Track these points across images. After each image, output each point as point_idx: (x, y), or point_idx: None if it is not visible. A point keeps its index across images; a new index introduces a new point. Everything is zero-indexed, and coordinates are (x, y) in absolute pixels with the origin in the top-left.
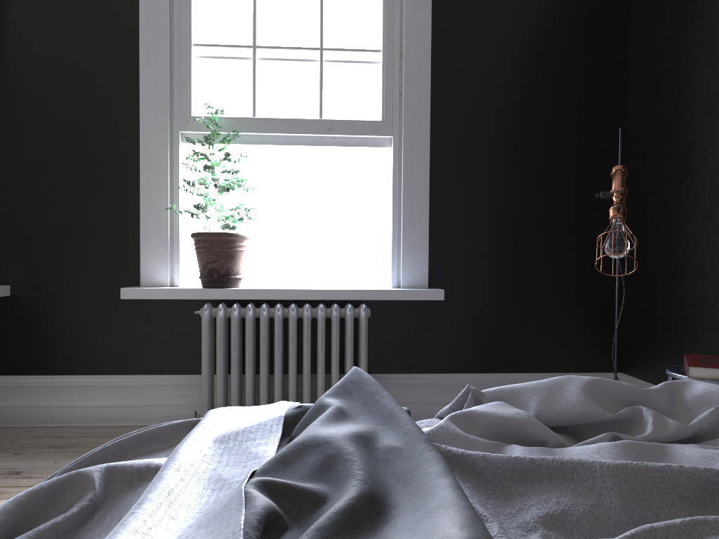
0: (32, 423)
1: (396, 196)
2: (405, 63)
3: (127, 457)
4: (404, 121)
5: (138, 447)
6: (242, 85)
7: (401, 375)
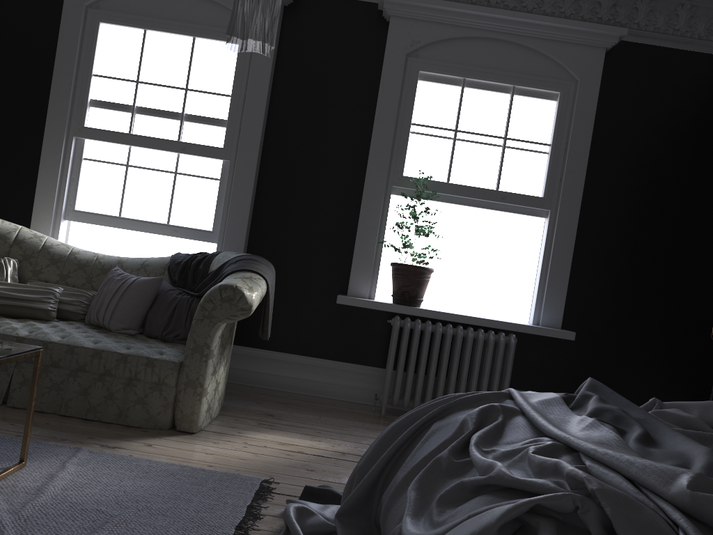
0: (251, 383)
1: (546, 256)
2: (568, 157)
3: (473, 405)
4: (561, 200)
5: (478, 401)
6: (443, 157)
7: None
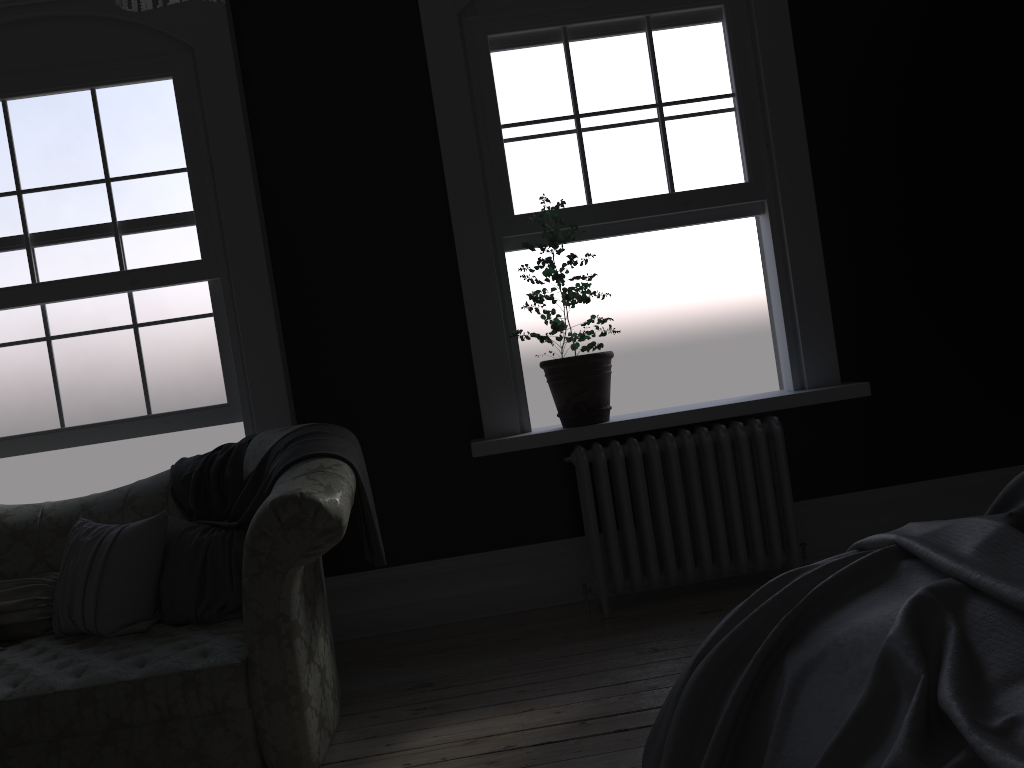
0: (373, 631)
1: (782, 274)
2: (769, 105)
3: (846, 595)
4: (779, 178)
5: (850, 583)
6: (569, 166)
7: (819, 500)
